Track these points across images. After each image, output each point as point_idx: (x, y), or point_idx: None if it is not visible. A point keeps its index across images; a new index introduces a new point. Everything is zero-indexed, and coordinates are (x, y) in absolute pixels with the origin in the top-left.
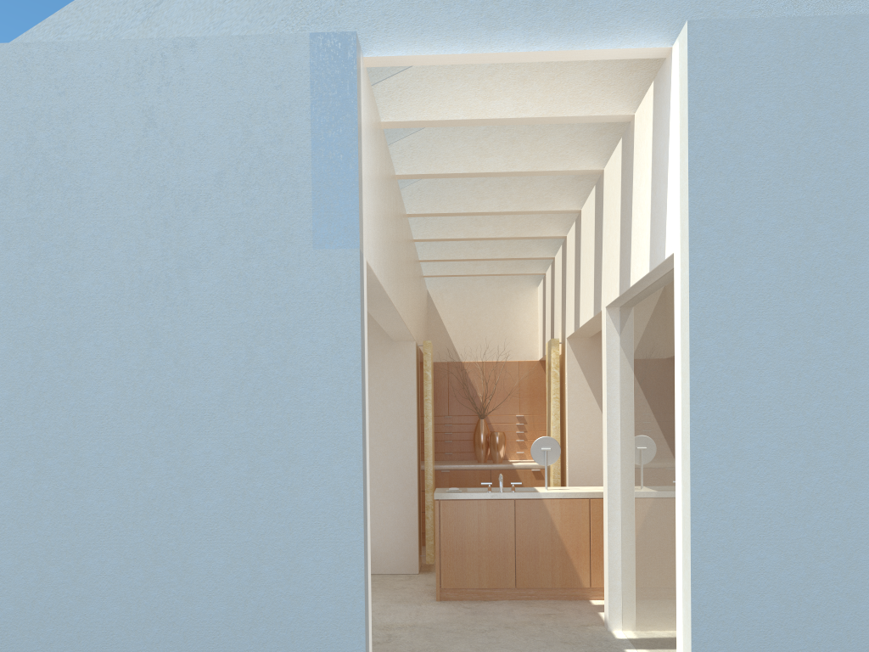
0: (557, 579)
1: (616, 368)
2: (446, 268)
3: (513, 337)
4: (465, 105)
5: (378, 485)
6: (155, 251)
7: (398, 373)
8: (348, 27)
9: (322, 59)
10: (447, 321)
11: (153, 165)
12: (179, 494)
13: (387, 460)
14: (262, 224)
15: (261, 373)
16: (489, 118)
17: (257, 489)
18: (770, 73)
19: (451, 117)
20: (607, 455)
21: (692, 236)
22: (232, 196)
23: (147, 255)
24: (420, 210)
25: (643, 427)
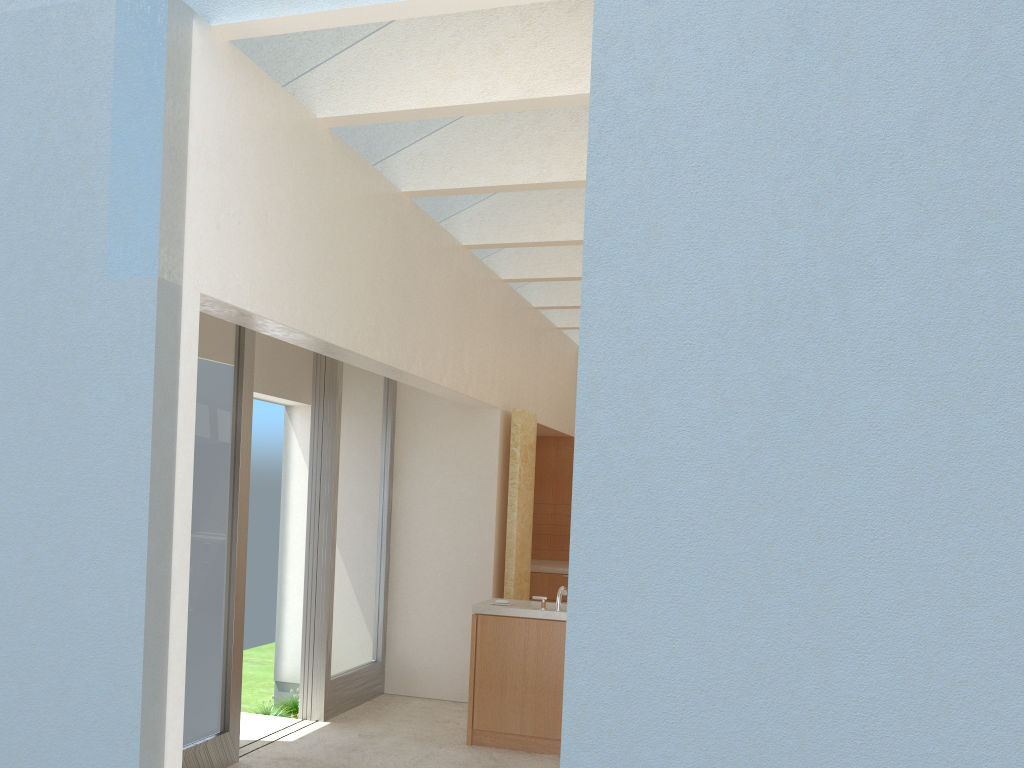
0: None
1: None
2: None
3: None
4: (420, 90)
5: (446, 587)
6: None
7: (477, 448)
8: None
9: (128, 28)
10: None
11: None
12: None
13: (457, 557)
14: (53, 247)
15: (43, 438)
16: (448, 105)
17: (31, 586)
18: None
19: (401, 107)
20: None
21: (587, 253)
22: (24, 212)
23: None
24: (480, 239)
25: None
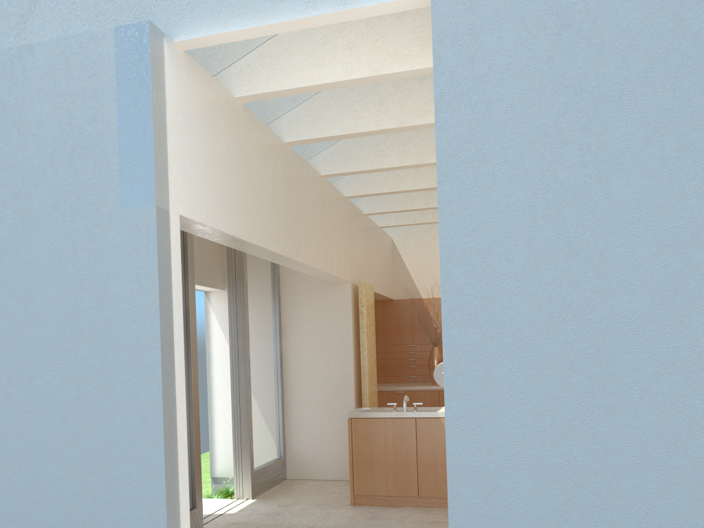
0: None
1: None
2: (398, 219)
3: None
4: (302, 74)
5: (323, 404)
6: (9, 220)
7: (337, 310)
8: (161, 18)
9: (124, 47)
10: (409, 264)
11: (6, 150)
12: (29, 417)
13: (329, 384)
14: (83, 191)
15: (85, 316)
16: (322, 83)
17: (84, 413)
18: (511, 3)
19: (291, 86)
20: None
21: (439, 170)
22: (61, 170)
23: (3, 223)
24: (333, 170)
25: None
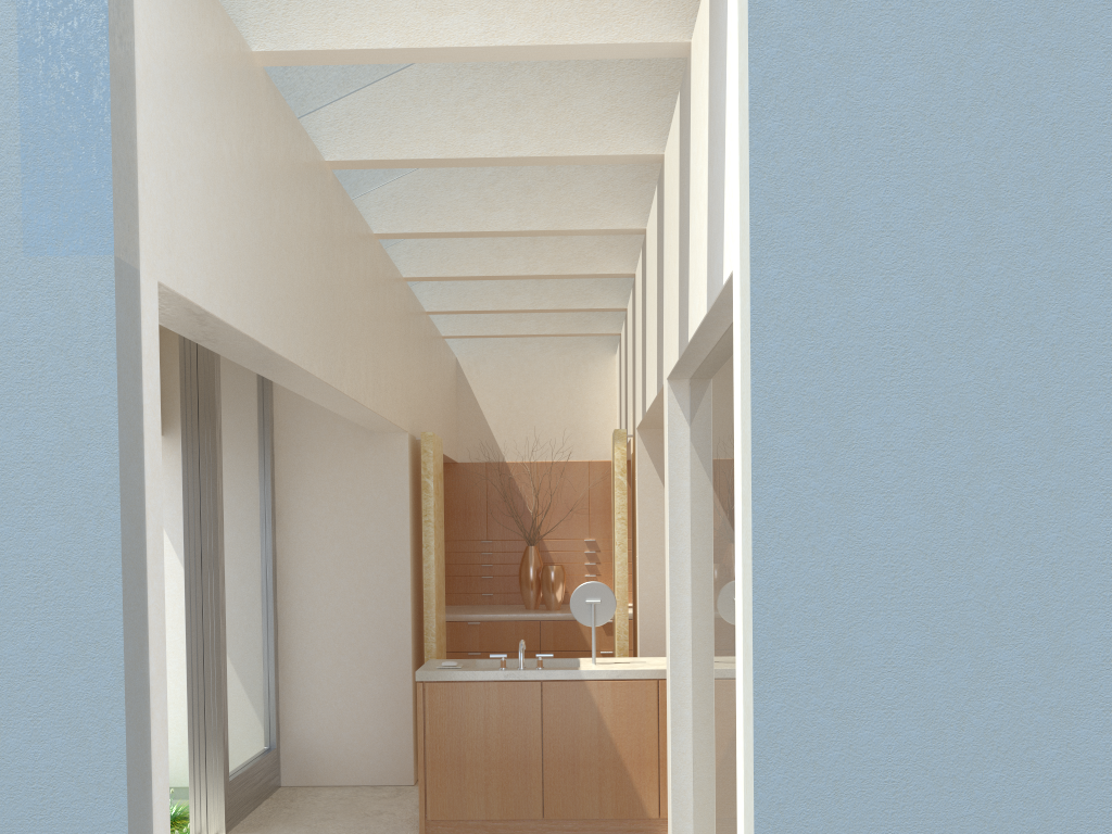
0: (609, 805)
1: (684, 479)
2: (476, 325)
3: (581, 427)
4: (398, 24)
5: (353, 651)
6: None
7: (382, 481)
8: None
9: None
10: (485, 403)
11: None
12: None
13: (366, 613)
14: None
15: None
16: (439, 46)
17: None
18: None
19: (373, 44)
20: (670, 619)
21: (756, 234)
22: None
23: None
24: (395, 227)
25: (714, 581)
